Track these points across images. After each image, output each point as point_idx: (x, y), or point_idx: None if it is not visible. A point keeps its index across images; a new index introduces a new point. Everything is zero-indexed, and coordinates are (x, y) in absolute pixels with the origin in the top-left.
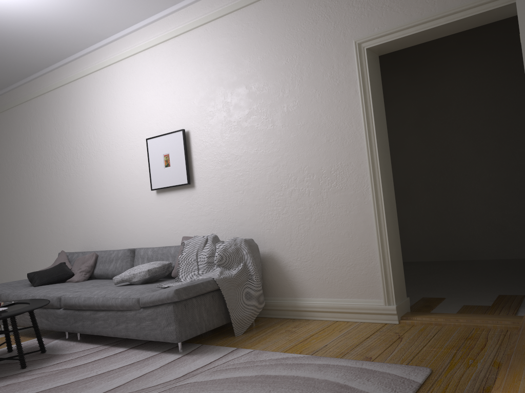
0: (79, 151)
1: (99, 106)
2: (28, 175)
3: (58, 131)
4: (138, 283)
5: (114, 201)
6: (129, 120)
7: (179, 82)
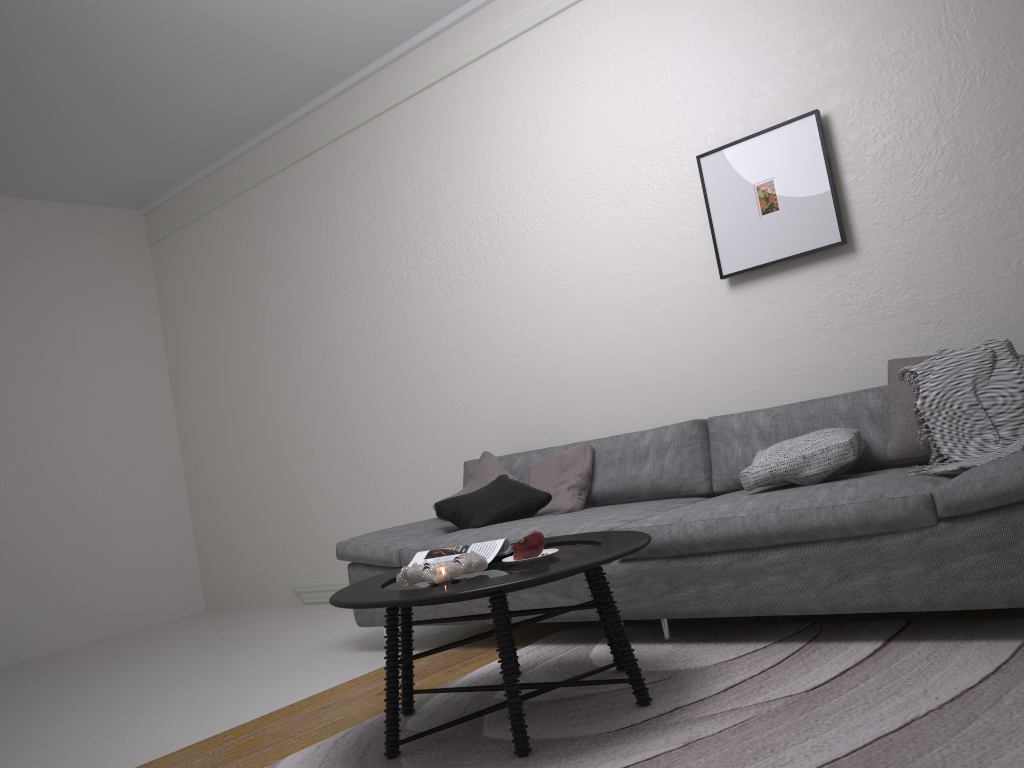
0: (486, 227)
1: (537, 112)
2: (343, 306)
3: (421, 193)
4: (814, 481)
5: (595, 327)
6: (633, 126)
7: (786, 1)
